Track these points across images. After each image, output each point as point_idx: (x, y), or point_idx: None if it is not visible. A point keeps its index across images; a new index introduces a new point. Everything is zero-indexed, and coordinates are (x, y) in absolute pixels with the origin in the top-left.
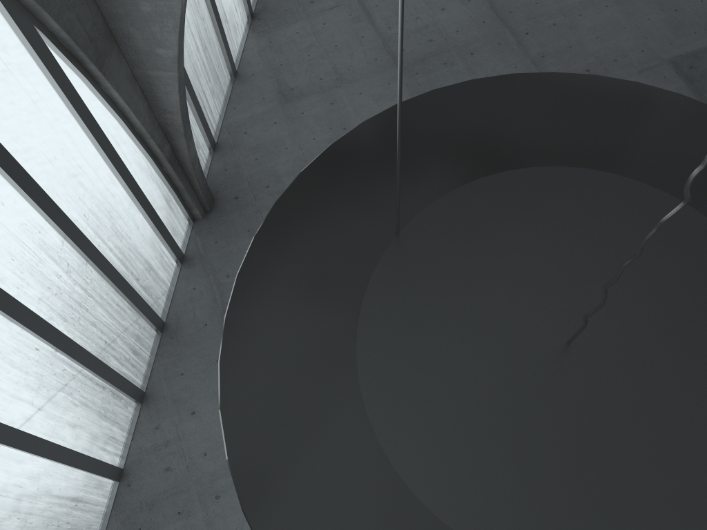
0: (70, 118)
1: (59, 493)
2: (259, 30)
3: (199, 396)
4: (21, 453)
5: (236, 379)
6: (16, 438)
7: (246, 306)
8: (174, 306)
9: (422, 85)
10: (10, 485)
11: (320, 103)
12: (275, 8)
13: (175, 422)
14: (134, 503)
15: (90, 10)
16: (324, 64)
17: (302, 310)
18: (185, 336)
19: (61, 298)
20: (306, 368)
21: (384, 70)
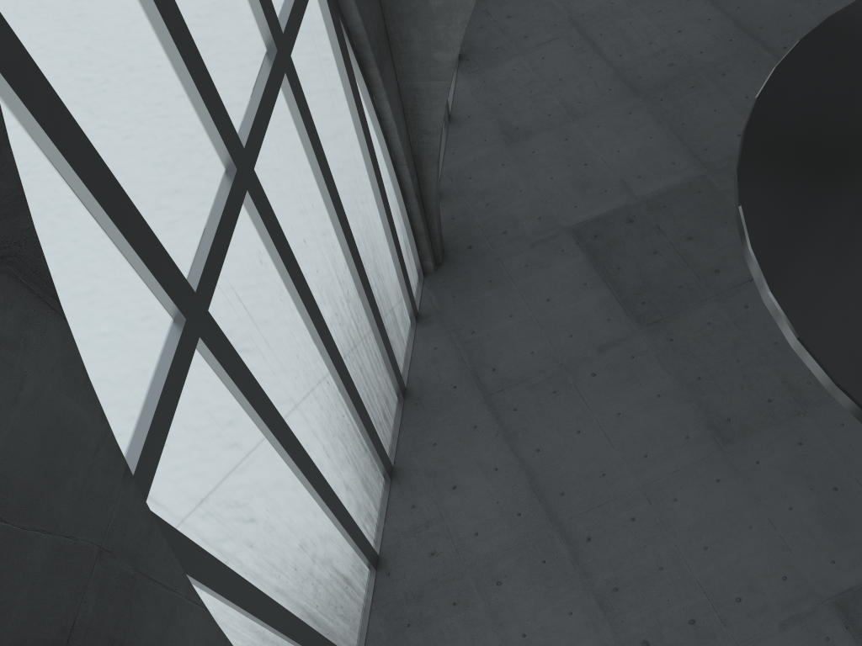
0: (352, 127)
1: (337, 566)
2: (468, 70)
3: (458, 468)
4: (315, 504)
5: (778, 262)
6: (318, 481)
7: (761, 193)
8: (414, 369)
9: (669, 111)
10: (308, 539)
11: (552, 139)
12: (483, 47)
13: (434, 499)
14: (397, 595)
15: (376, 9)
16: (550, 99)
17: (830, 192)
18: (432, 401)
19: (343, 330)
20: (858, 244)
21: (621, 100)
